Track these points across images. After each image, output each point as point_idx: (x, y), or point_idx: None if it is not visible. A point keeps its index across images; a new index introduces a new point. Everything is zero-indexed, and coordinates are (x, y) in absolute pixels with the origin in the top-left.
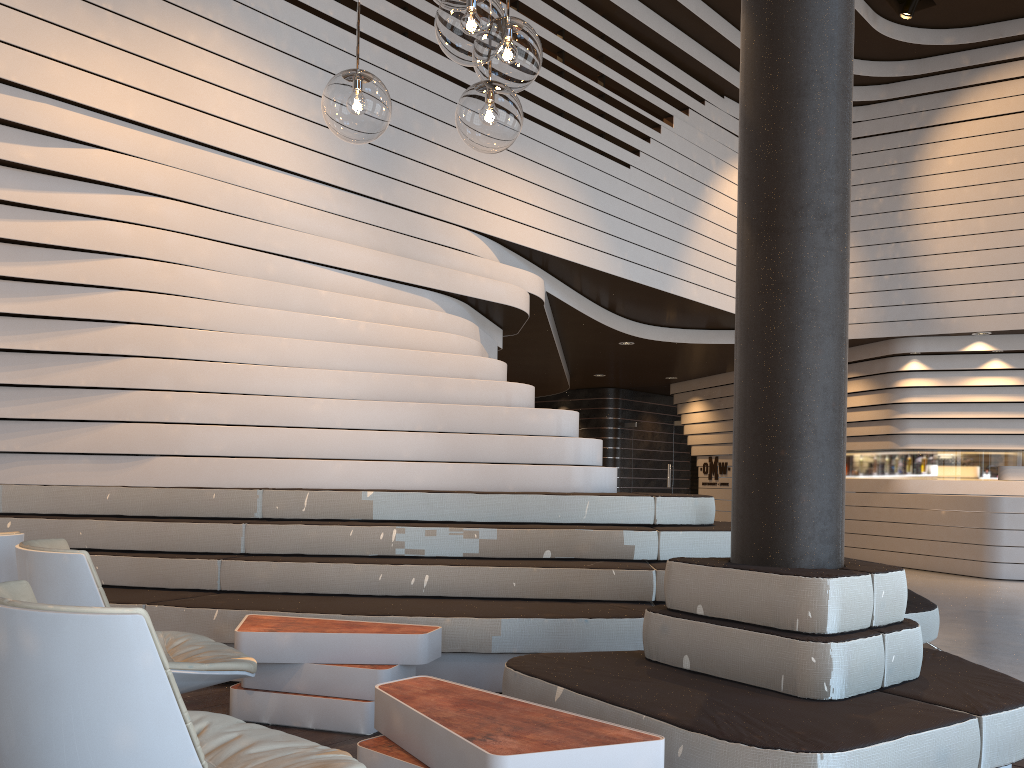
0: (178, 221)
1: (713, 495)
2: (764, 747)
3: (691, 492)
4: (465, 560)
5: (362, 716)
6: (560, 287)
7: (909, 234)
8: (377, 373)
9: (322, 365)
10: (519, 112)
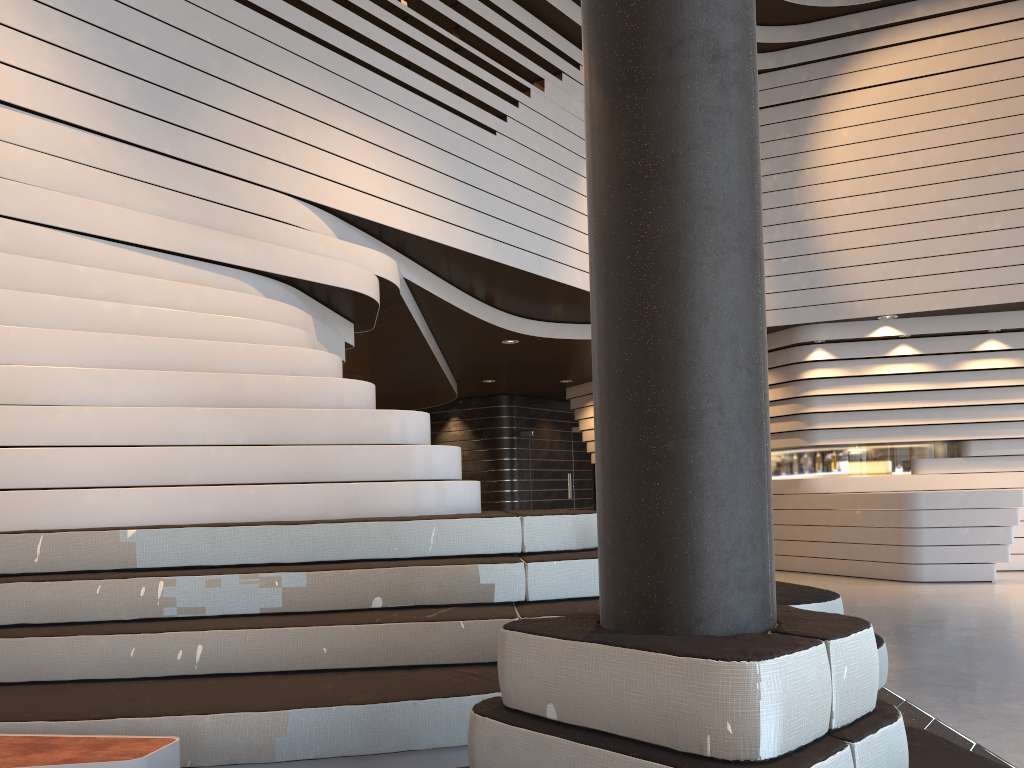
0: None
1: None
2: None
3: (594, 502)
4: (262, 618)
5: None
6: (422, 273)
7: (807, 212)
8: (152, 371)
9: (75, 362)
10: None
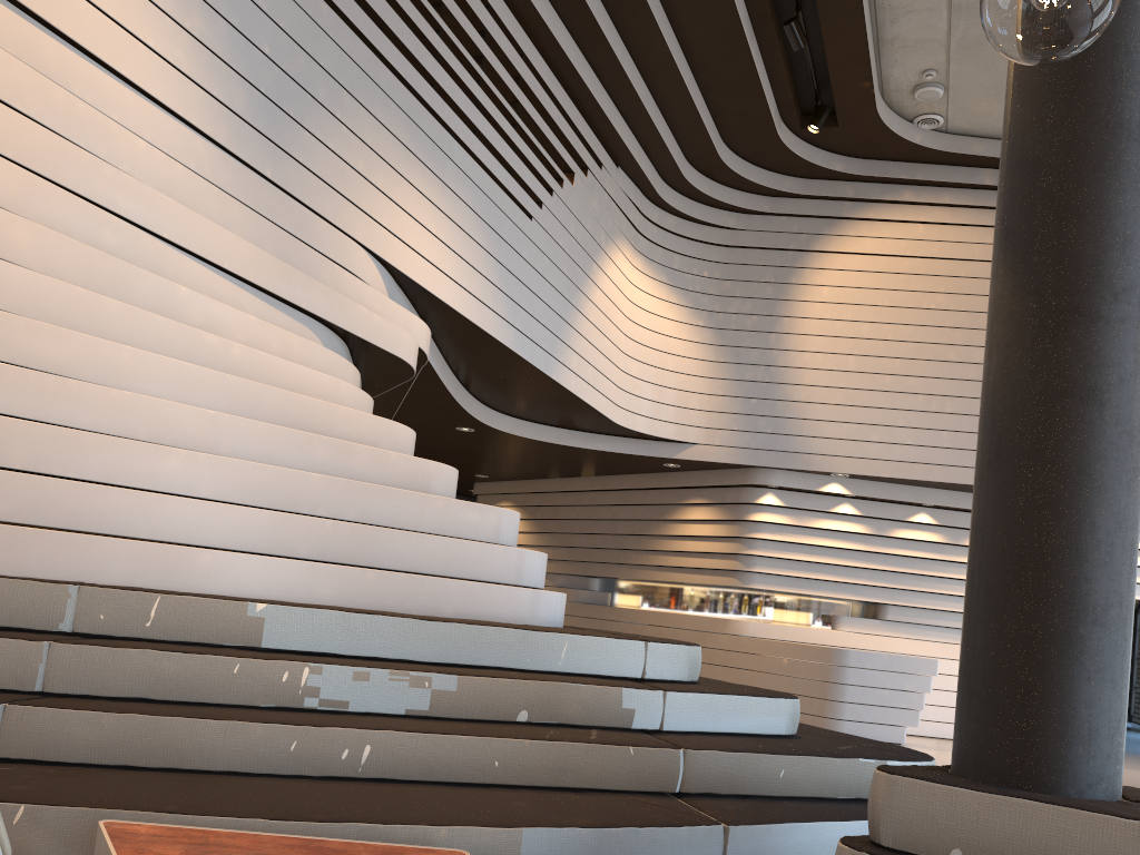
0: None
1: None
2: None
3: None
4: (412, 721)
5: None
6: (432, 348)
7: (780, 359)
8: (265, 423)
9: (180, 398)
10: None
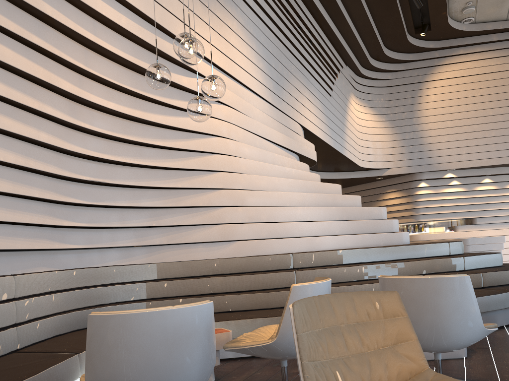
0: (232, 118)
1: None
2: None
3: None
4: None
5: (463, 349)
6: None
7: (419, 128)
8: (314, 193)
9: (290, 190)
10: None
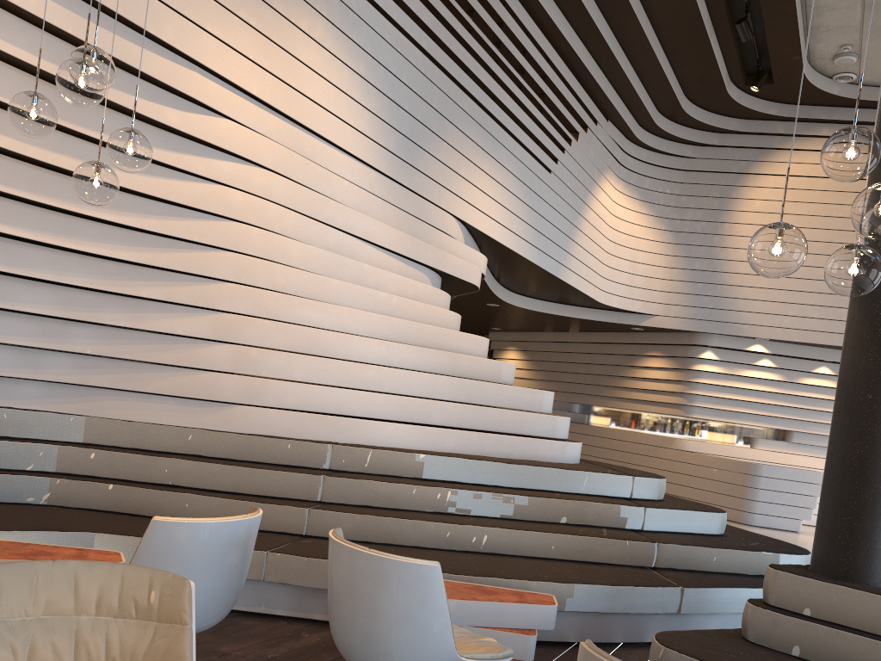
0: (275, 192)
1: None
2: None
3: None
4: (504, 521)
5: None
6: None
7: (721, 254)
8: (415, 346)
9: (370, 333)
10: None
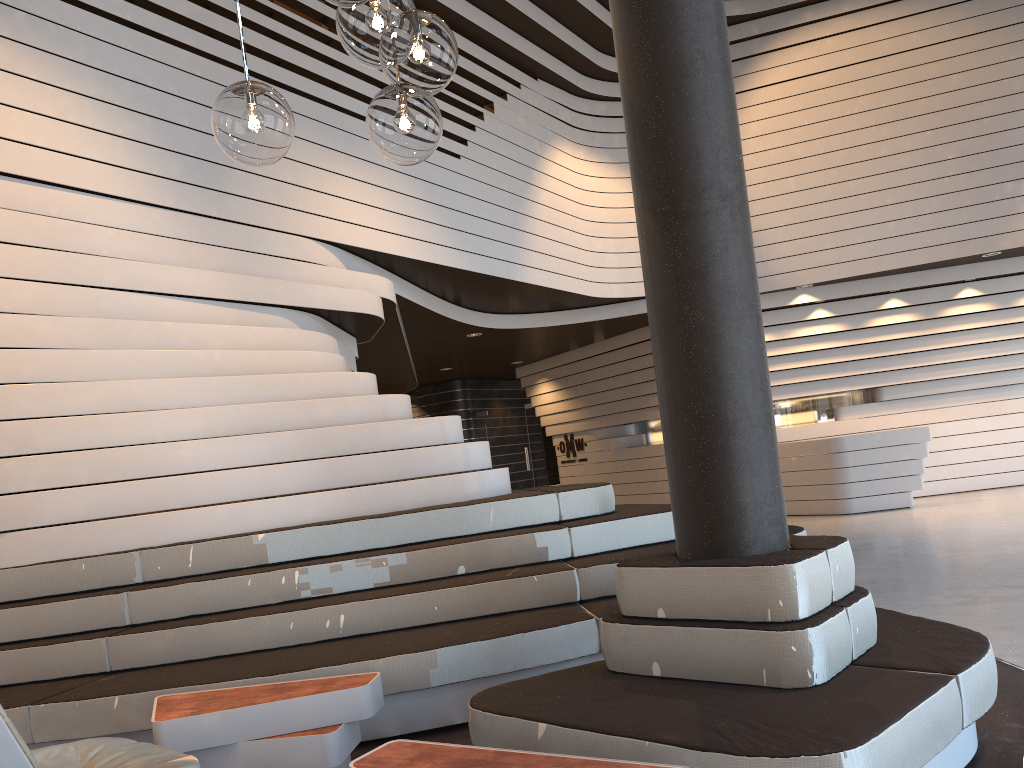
0: None
1: (574, 472)
2: (787, 756)
3: (551, 472)
4: (378, 591)
5: None
6: (407, 287)
7: None
8: (245, 404)
9: (182, 404)
10: (439, 116)
